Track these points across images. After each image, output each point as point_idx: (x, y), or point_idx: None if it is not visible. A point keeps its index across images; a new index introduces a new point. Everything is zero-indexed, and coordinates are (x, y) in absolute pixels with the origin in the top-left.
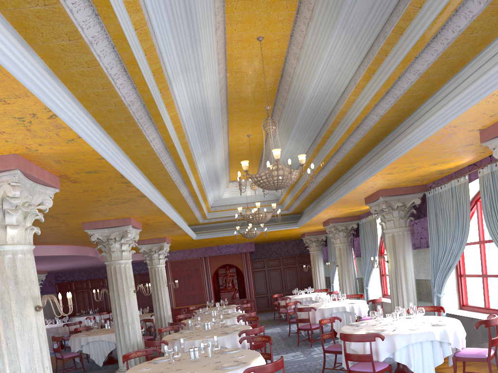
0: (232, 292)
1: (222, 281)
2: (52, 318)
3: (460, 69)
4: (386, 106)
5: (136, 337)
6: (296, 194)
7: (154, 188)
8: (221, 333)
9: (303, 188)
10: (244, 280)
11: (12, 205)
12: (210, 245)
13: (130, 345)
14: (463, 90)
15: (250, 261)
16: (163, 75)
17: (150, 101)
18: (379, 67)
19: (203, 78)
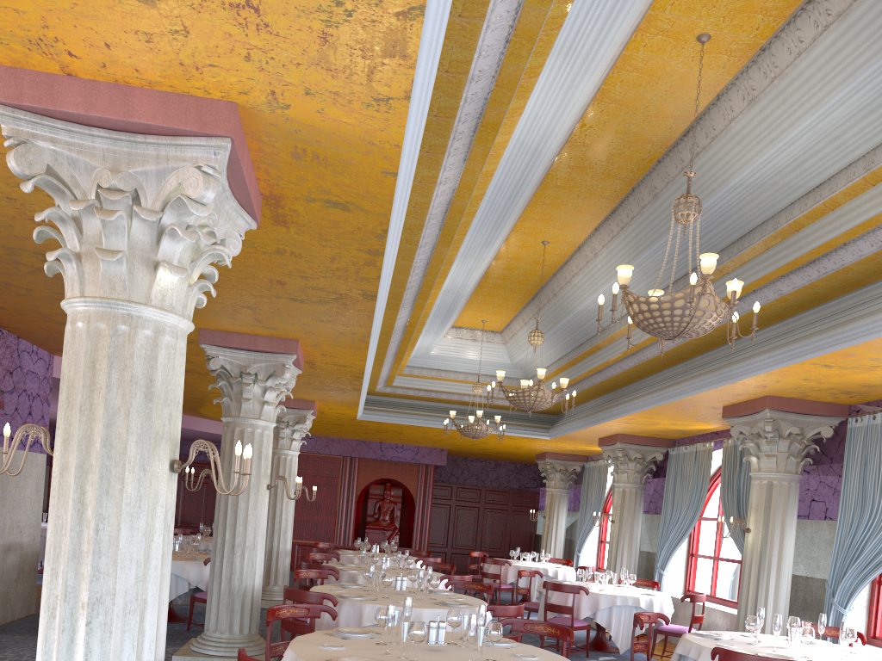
0: (389, 531)
1: (374, 508)
2: None
3: None
4: None
5: (253, 577)
6: (581, 375)
7: None
8: (433, 603)
9: (604, 365)
10: (415, 515)
11: (180, 222)
12: (369, 439)
13: (238, 591)
14: None
15: (433, 482)
16: (555, 36)
17: (508, 85)
18: None
19: (582, 82)
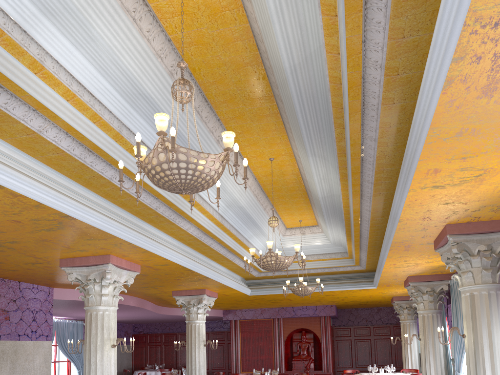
0: (306, 361)
1: (296, 347)
2: (122, 369)
3: None
4: (379, 37)
5: None
6: (355, 241)
7: (140, 220)
8: None
9: (357, 231)
10: (321, 349)
11: None
12: (283, 306)
13: None
14: None
15: (330, 326)
16: None
17: None
18: None
19: (93, 31)
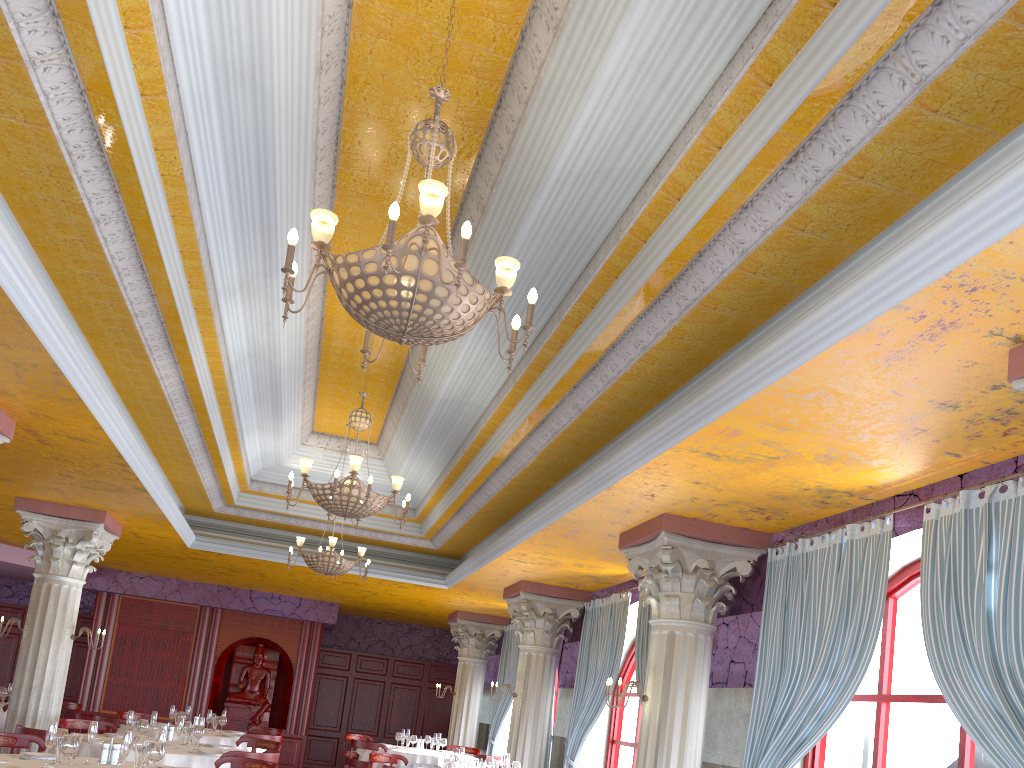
0: (256, 706)
1: (240, 676)
2: None
3: None
4: (774, 214)
5: None
6: (461, 495)
7: (72, 325)
8: None
9: (481, 479)
10: (293, 687)
11: None
12: (233, 584)
13: None
14: None
15: (319, 644)
16: None
17: None
18: (795, 55)
19: None
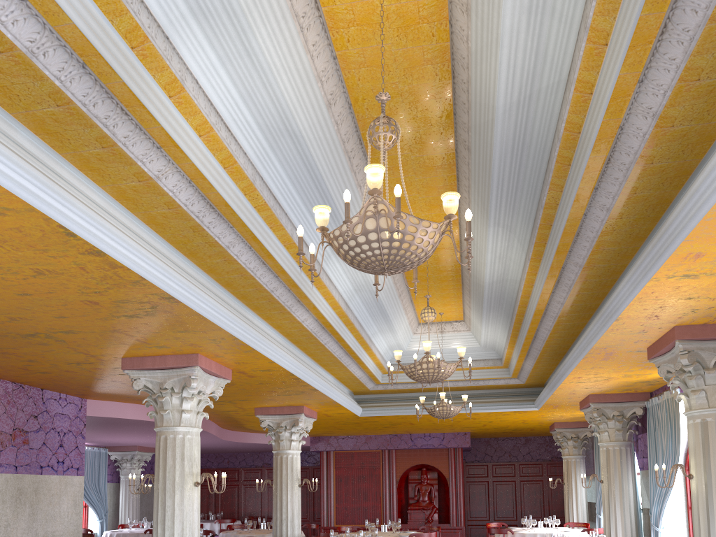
0: (428, 510)
1: (414, 491)
2: None
3: None
4: (666, 77)
5: None
6: (524, 344)
7: (243, 306)
8: None
9: (533, 330)
10: (449, 494)
11: None
12: (397, 432)
13: None
14: None
15: (462, 462)
16: None
17: (89, 51)
18: None
19: (253, 43)
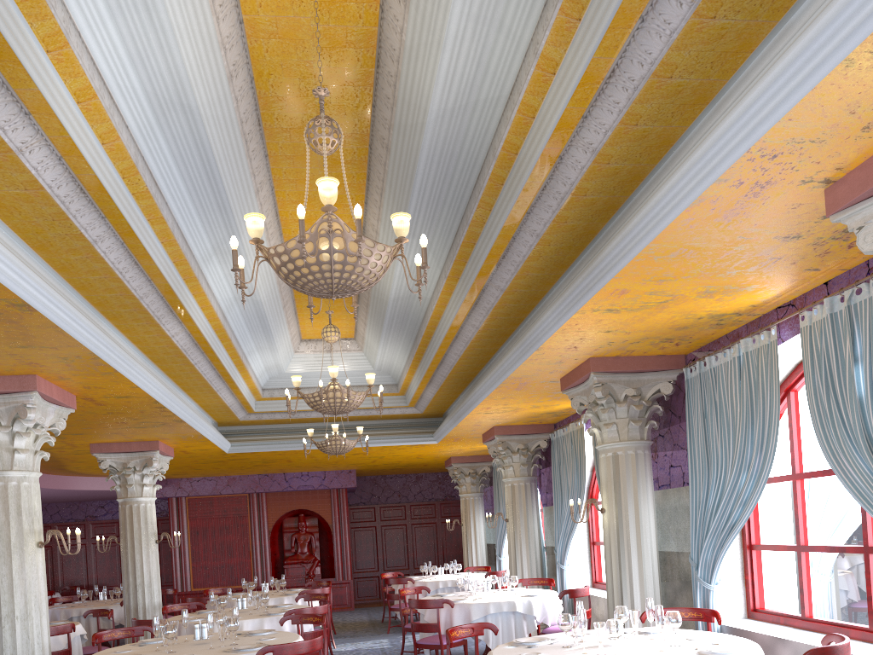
0: (308, 564)
1: (291, 542)
2: None
3: (793, 2)
4: (609, 118)
5: (32, 650)
6: (429, 370)
7: (97, 315)
8: (223, 651)
9: (441, 355)
10: (333, 543)
11: None
12: (269, 471)
13: None
14: (809, 24)
15: (347, 505)
16: None
17: None
18: None
19: None
